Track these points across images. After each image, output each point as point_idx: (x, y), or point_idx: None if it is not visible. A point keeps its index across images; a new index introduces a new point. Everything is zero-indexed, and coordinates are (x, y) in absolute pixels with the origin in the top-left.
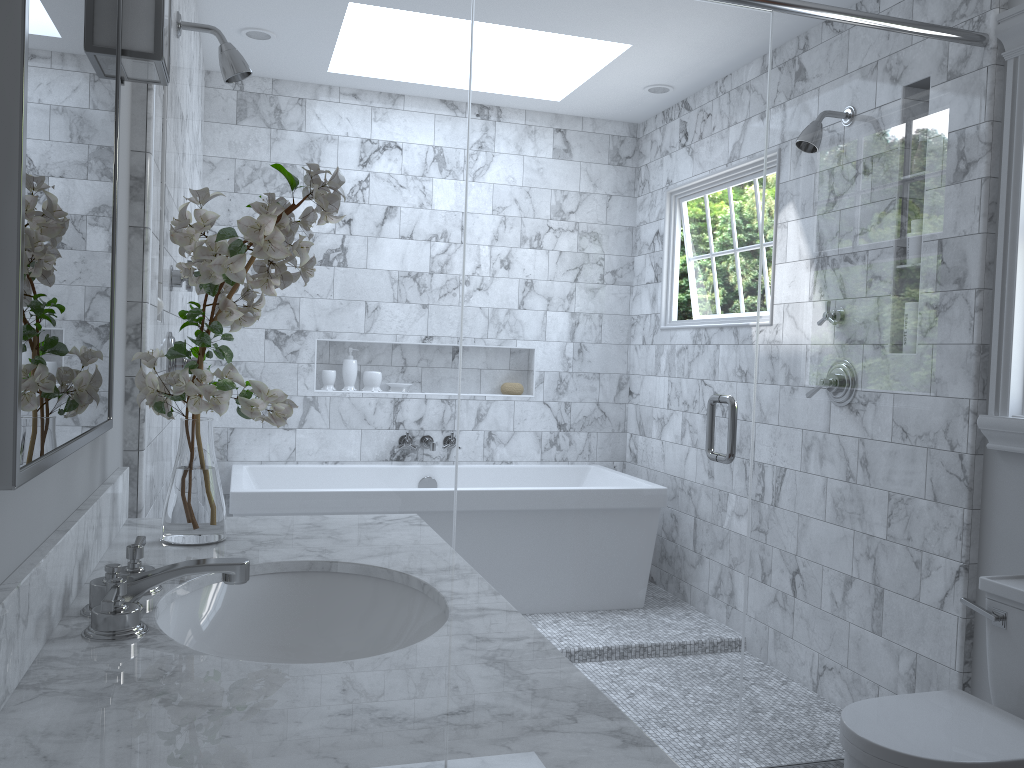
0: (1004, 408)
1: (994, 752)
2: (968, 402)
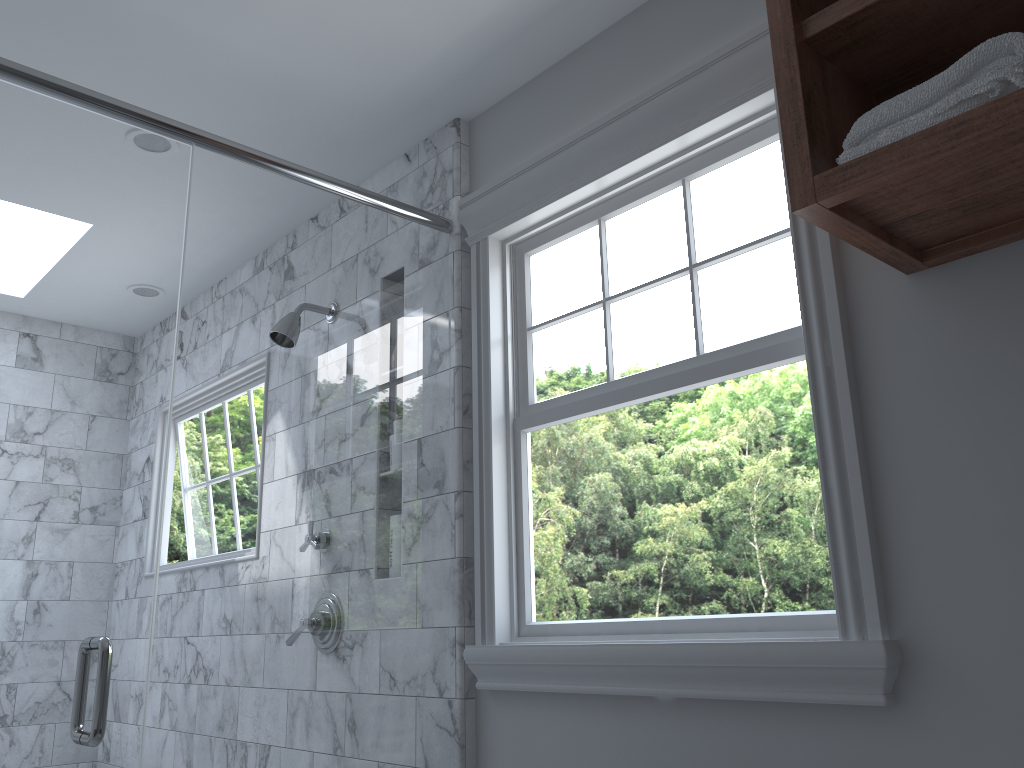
0: (491, 634)
1: None
2: (455, 631)
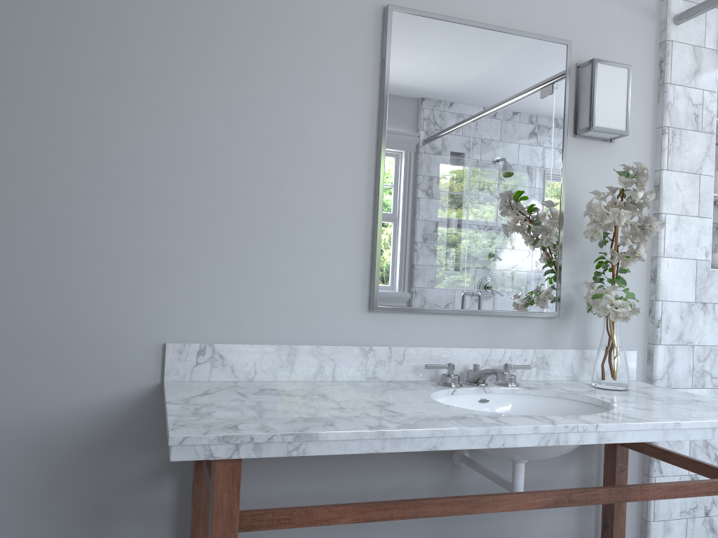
0: None
1: None
2: None
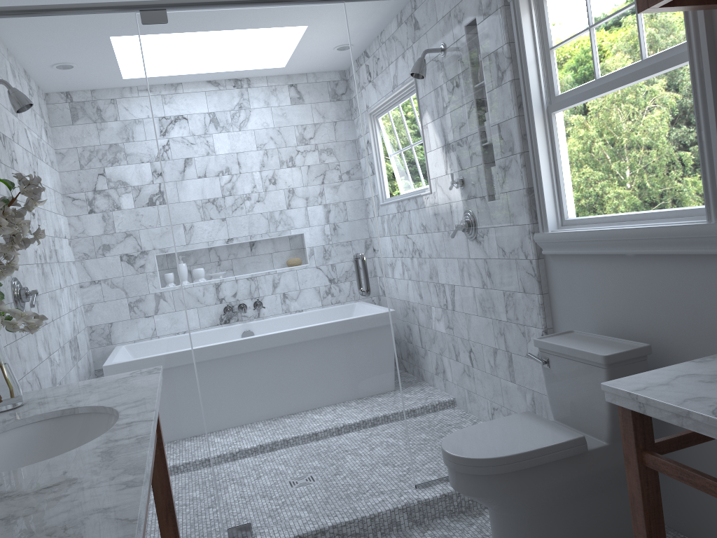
0: (546, 227)
1: (524, 447)
2: (528, 226)
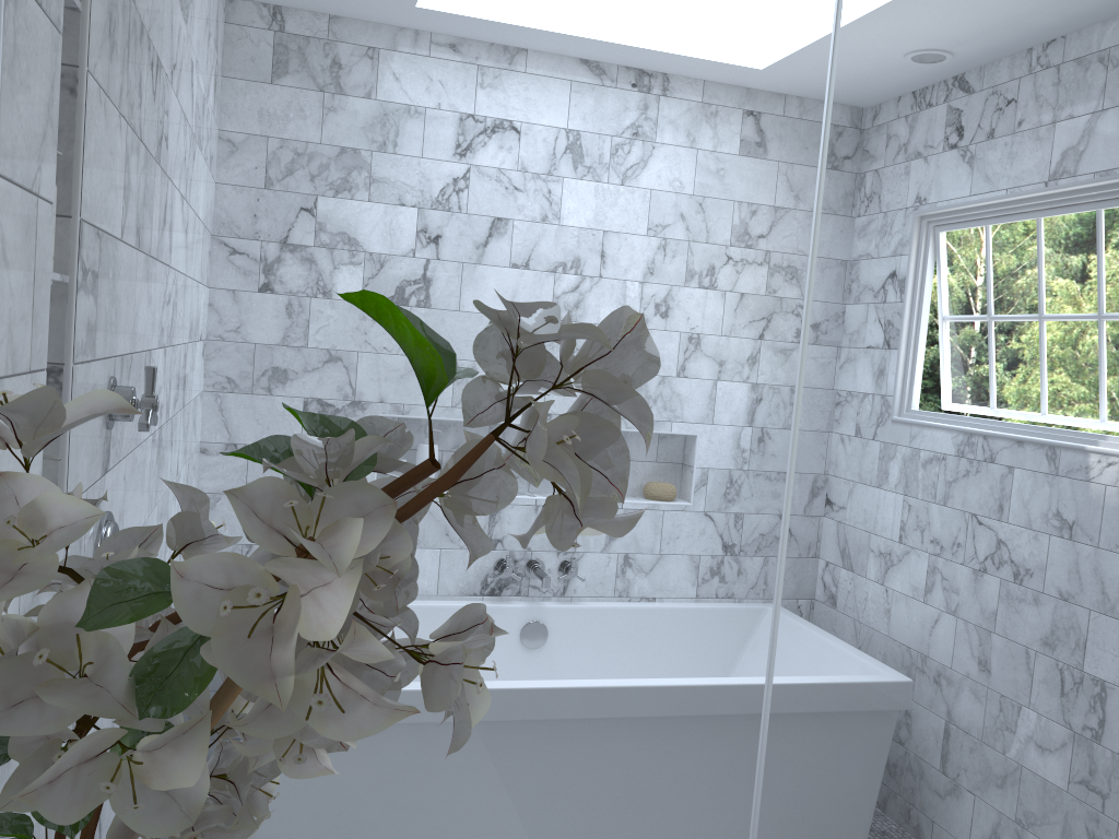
0: None
1: None
2: None
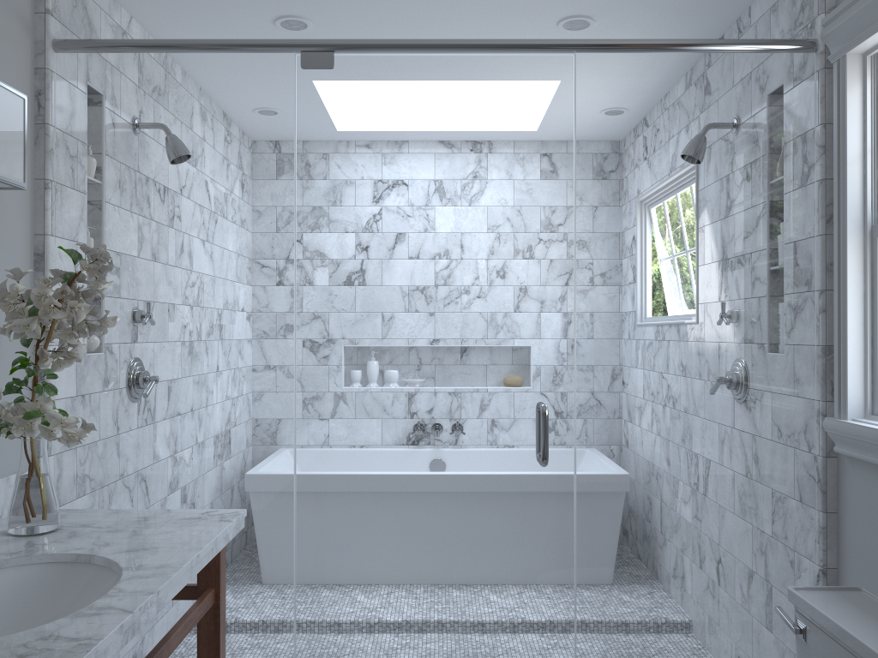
0: (845, 411)
1: None
2: (818, 404)
